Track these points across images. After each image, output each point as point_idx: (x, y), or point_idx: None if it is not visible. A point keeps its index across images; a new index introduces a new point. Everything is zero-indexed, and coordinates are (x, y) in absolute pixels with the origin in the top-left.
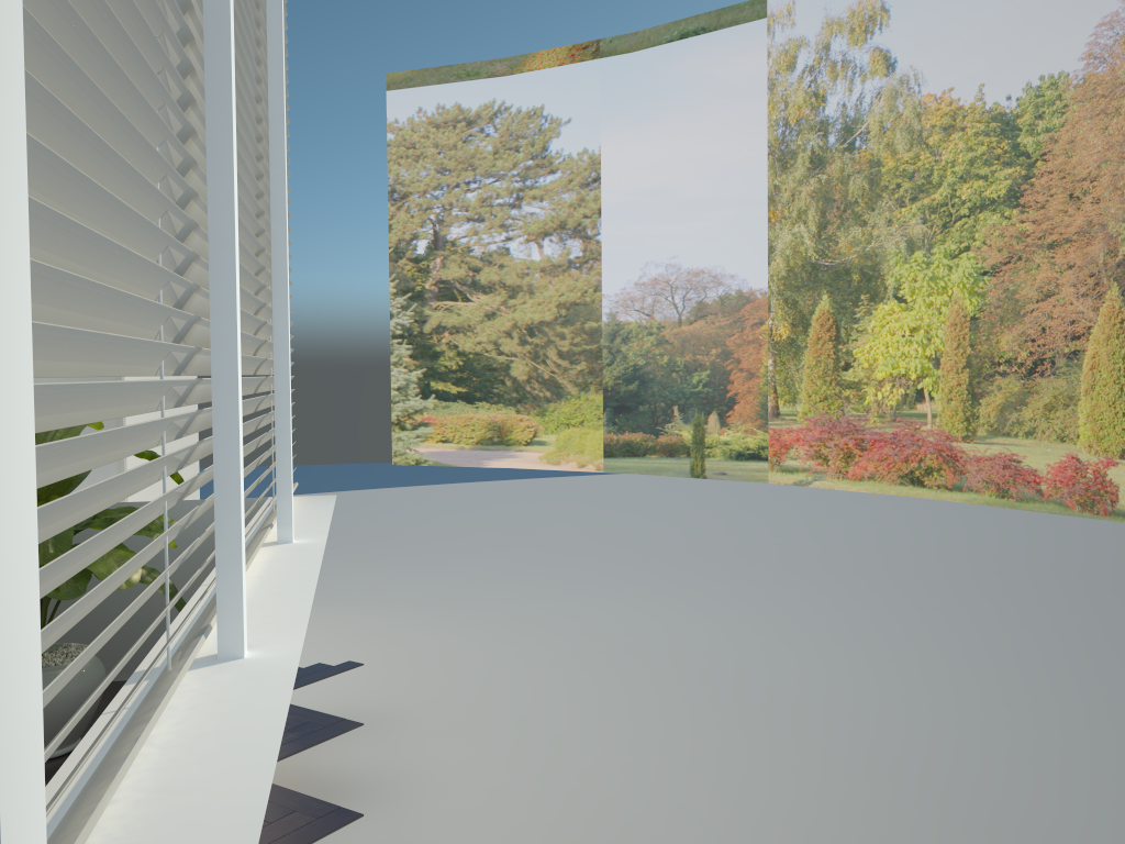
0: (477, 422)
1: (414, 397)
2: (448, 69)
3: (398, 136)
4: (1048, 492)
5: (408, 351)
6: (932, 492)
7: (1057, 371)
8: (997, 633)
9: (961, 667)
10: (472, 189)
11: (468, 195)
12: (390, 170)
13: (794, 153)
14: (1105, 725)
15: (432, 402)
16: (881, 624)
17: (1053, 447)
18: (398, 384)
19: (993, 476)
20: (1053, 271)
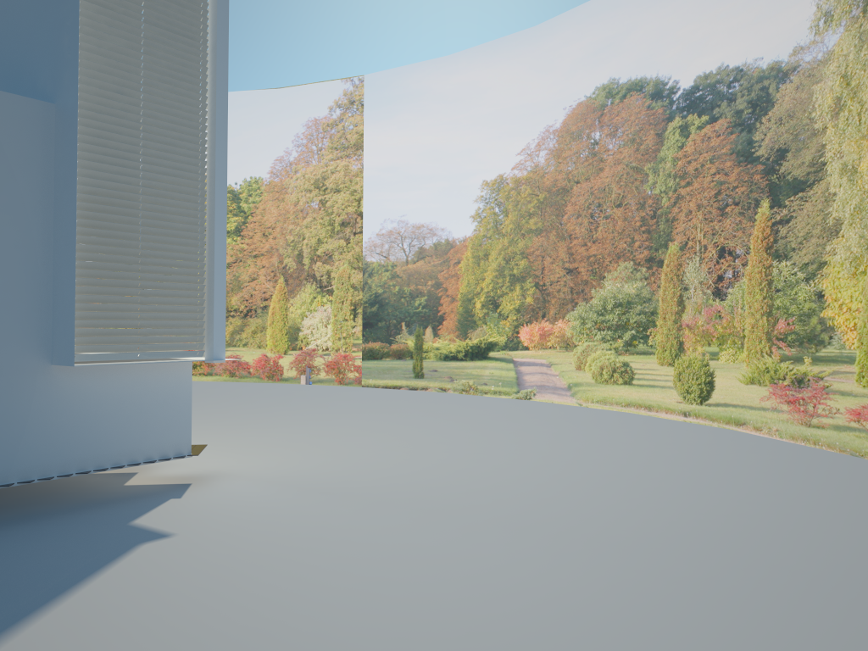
0: None
1: None
2: None
3: None
4: (254, 372)
5: None
6: (196, 377)
7: (258, 315)
8: (252, 408)
9: (245, 415)
10: None
11: None
12: None
13: None
14: (293, 419)
15: None
16: (209, 410)
17: (256, 351)
18: None
19: (228, 366)
20: (256, 268)
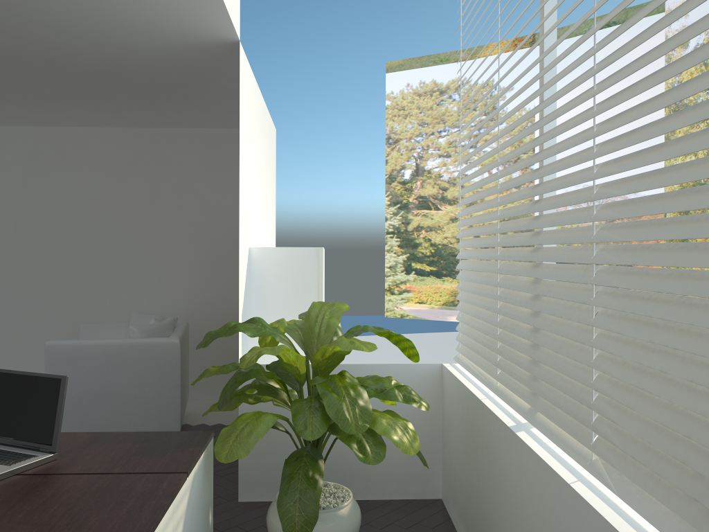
0: (443, 290)
1: (400, 273)
2: (428, 58)
3: (393, 102)
4: None
5: (396, 242)
6: None
7: None
8: None
9: None
10: (443, 136)
11: (440, 139)
12: (387, 125)
13: (687, 105)
14: None
15: (412, 276)
16: None
17: None
18: (389, 264)
19: None
20: None
